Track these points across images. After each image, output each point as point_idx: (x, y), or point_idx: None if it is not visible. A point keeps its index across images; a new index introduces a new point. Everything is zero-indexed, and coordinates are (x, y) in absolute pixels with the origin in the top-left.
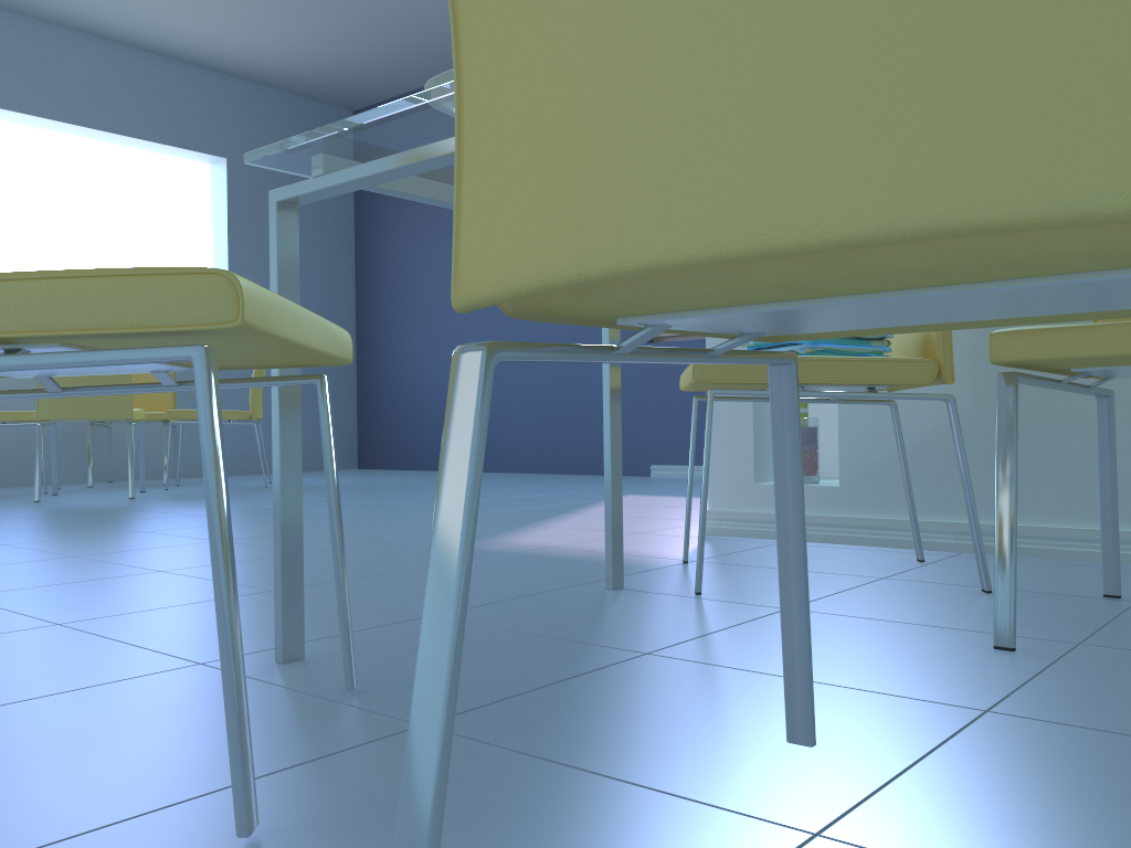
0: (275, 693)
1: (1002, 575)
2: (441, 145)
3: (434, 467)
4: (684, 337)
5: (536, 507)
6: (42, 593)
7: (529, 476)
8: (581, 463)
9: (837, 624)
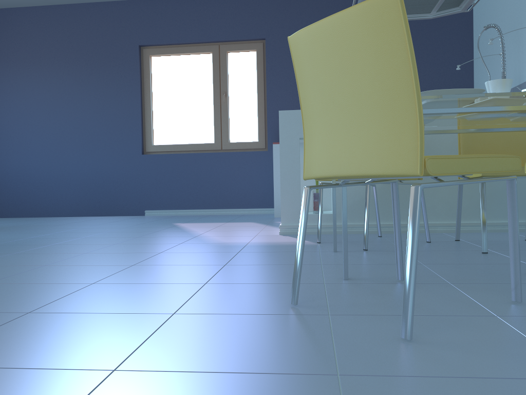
0: (384, 285)
1: (484, 233)
2: (434, 110)
3: (8, 216)
4: (160, 152)
5: (161, 230)
6: (127, 277)
7: (81, 218)
8: (105, 210)
9: (430, 252)
